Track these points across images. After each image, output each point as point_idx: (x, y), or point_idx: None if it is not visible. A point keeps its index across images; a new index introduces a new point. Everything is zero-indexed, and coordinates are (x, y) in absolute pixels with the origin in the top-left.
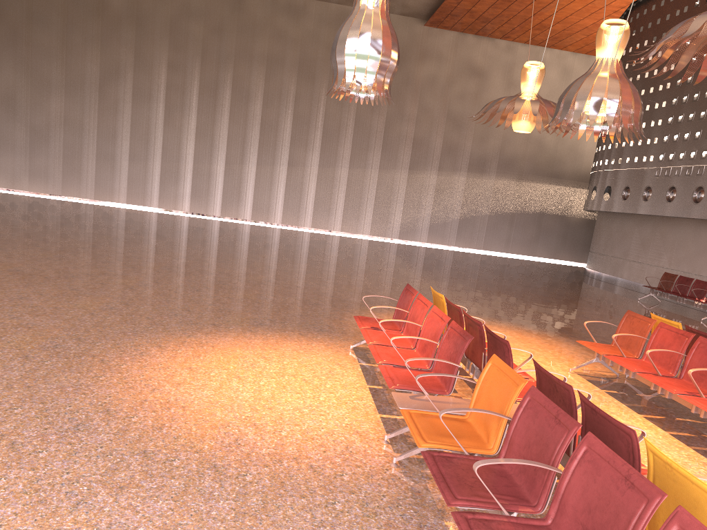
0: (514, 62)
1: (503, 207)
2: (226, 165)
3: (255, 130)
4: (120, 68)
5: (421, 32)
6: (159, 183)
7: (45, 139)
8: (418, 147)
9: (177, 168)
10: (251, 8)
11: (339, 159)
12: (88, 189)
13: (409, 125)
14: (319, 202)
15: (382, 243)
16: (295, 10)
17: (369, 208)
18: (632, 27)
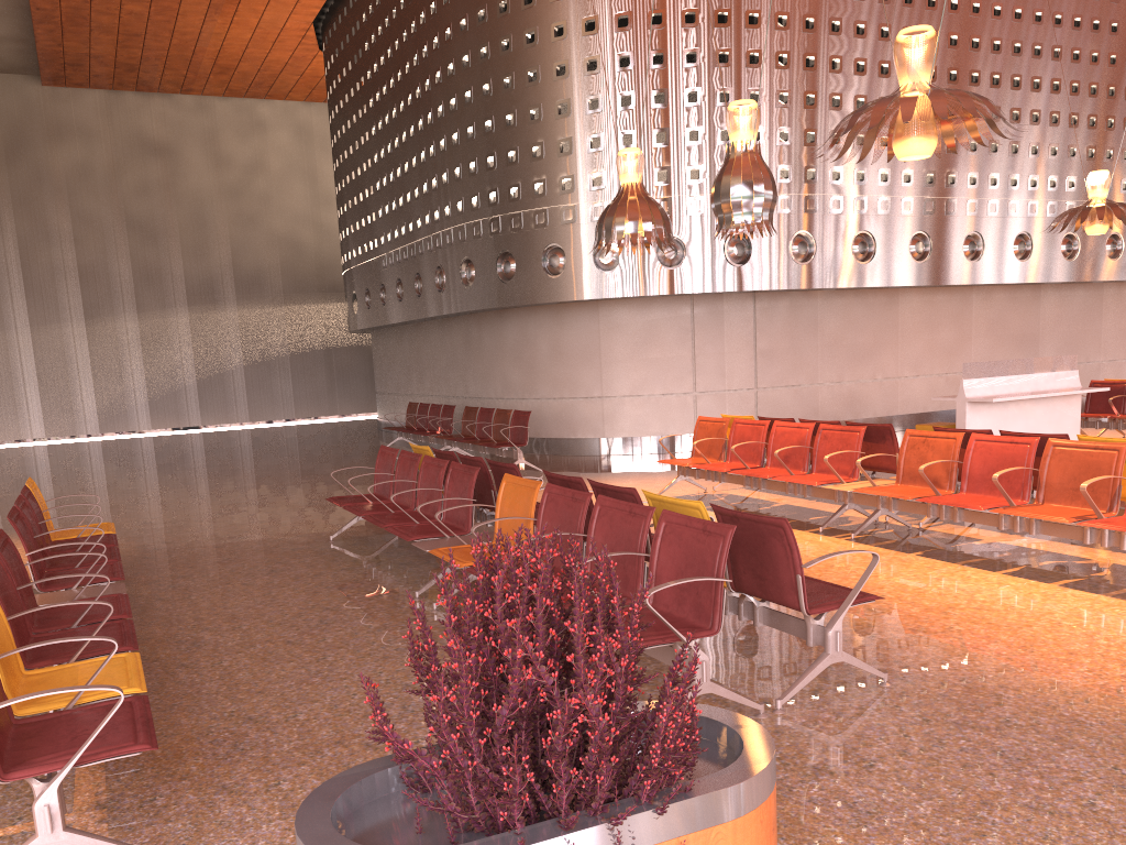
0: (215, 127)
1: (265, 350)
2: None
3: None
4: None
5: (41, 97)
6: None
7: None
8: (92, 280)
9: None
10: None
11: None
12: None
13: (64, 247)
14: None
15: (49, 447)
16: None
17: (31, 393)
18: (326, 57)
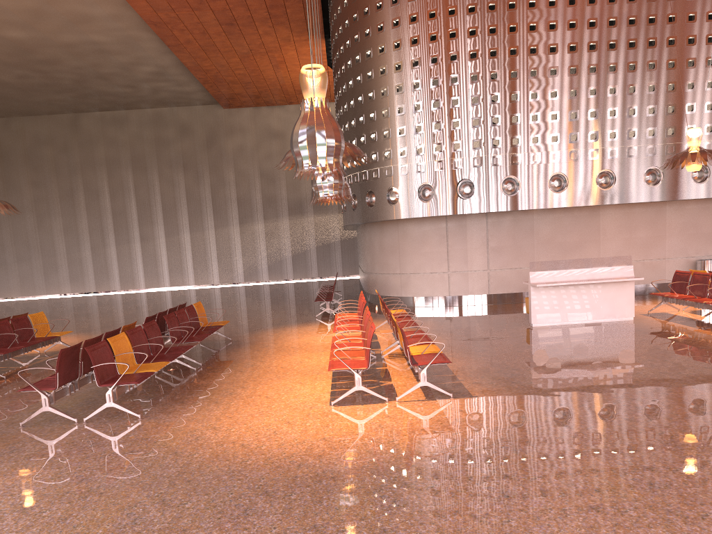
0: None
1: (327, 238)
2: (92, 250)
3: (109, 219)
4: None
5: (223, 114)
6: (43, 275)
7: None
8: (243, 204)
9: (55, 261)
10: (86, 127)
11: (180, 227)
12: None
13: (231, 188)
14: (172, 265)
15: (211, 289)
16: (119, 121)
17: (214, 261)
18: None
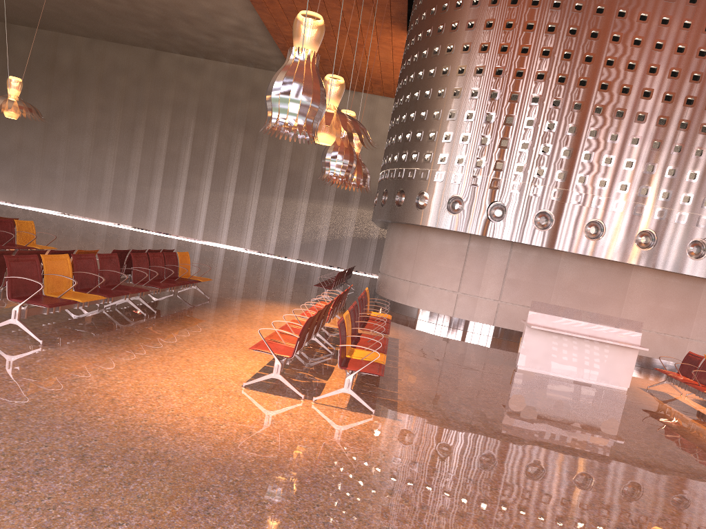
0: (375, 111)
1: (365, 232)
2: (138, 186)
3: (161, 160)
4: (64, 109)
5: None
6: (86, 198)
7: (7, 160)
8: (292, 178)
9: (100, 187)
10: (163, 66)
11: (227, 185)
12: (35, 199)
13: (285, 160)
14: (209, 219)
15: (238, 252)
16: (196, 68)
17: (250, 226)
18: None
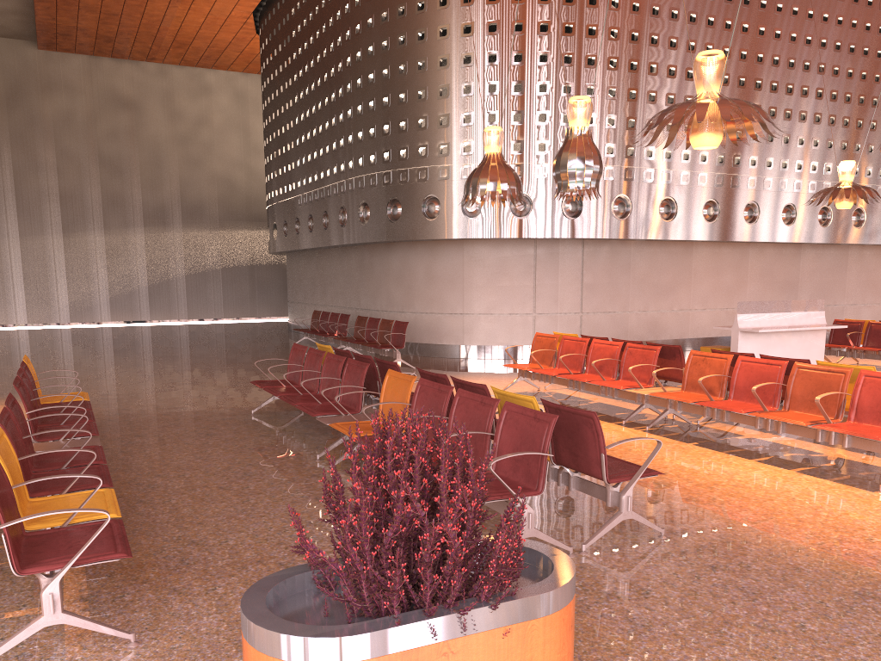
0: (172, 88)
1: (202, 264)
2: None
3: None
4: None
5: (37, 58)
6: None
7: None
8: (70, 203)
9: None
10: None
11: None
12: None
13: (49, 176)
14: None
15: (30, 331)
16: None
17: (18, 288)
18: (262, 40)
